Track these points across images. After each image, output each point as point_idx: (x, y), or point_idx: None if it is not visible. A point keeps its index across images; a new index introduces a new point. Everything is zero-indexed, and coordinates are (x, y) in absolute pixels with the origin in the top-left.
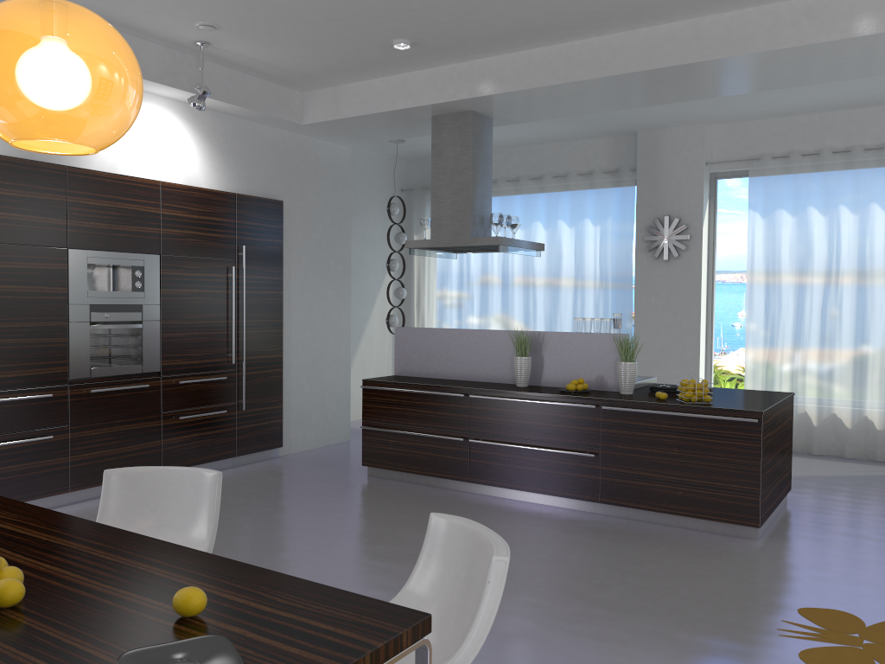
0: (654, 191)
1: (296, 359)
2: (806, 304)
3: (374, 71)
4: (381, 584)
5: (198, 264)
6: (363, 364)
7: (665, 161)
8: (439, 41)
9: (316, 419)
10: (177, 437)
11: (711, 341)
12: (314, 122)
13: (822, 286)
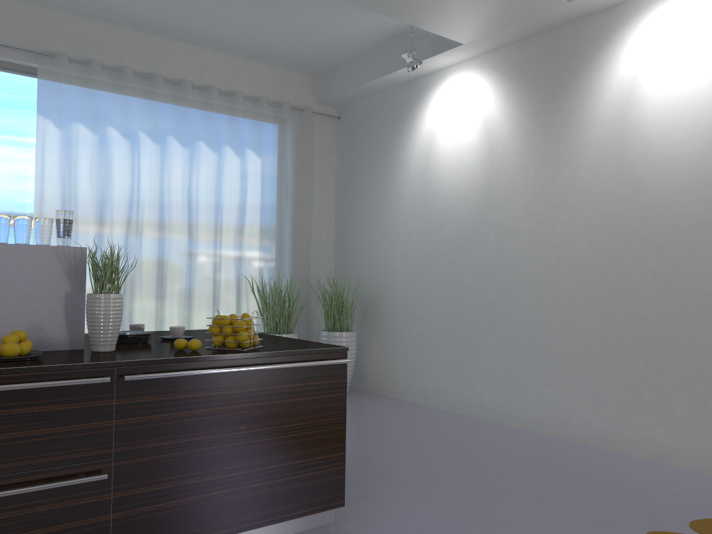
0: None
1: None
2: (106, 236)
3: None
4: None
5: None
6: None
7: None
8: None
9: None
10: None
11: None
12: None
13: (125, 216)
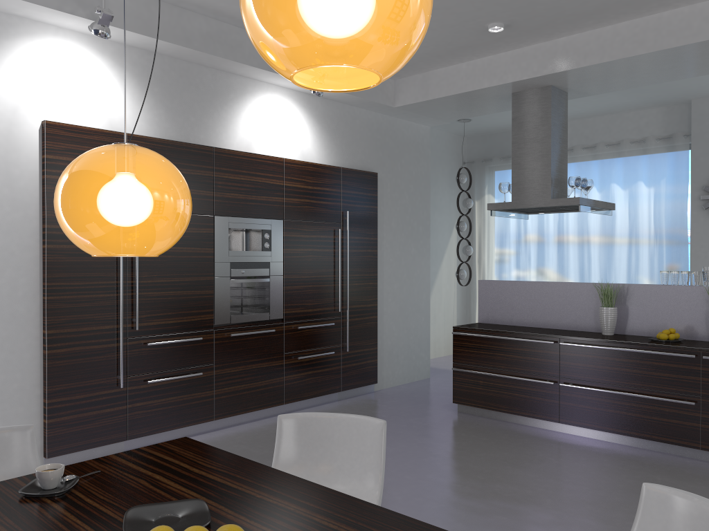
0: None
1: (387, 307)
2: None
3: (463, 55)
4: (514, 527)
5: (312, 228)
6: (433, 311)
7: None
8: (530, 22)
9: (403, 359)
10: (296, 374)
11: None
12: (405, 104)
13: None
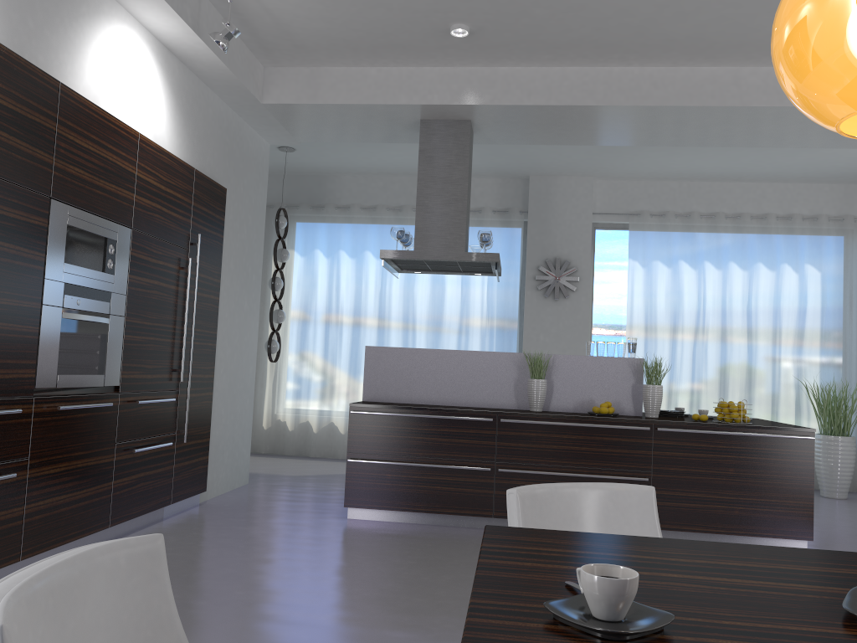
0: (545, 233)
1: (219, 382)
2: (678, 346)
3: (382, 57)
4: None
5: (160, 249)
6: None
7: (555, 206)
8: (496, 37)
9: (228, 457)
10: (126, 477)
11: None
12: (279, 102)
13: (693, 330)
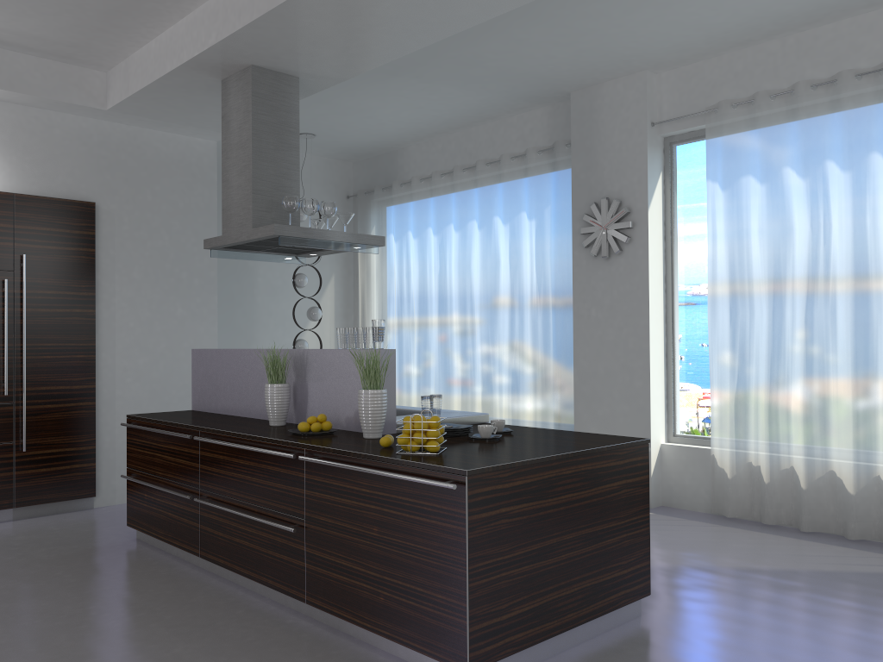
0: (591, 168)
1: (124, 390)
2: (787, 309)
3: (134, 28)
4: None
5: None
6: None
7: (602, 127)
8: None
9: None
10: None
11: (674, 365)
12: (113, 105)
13: (805, 281)
